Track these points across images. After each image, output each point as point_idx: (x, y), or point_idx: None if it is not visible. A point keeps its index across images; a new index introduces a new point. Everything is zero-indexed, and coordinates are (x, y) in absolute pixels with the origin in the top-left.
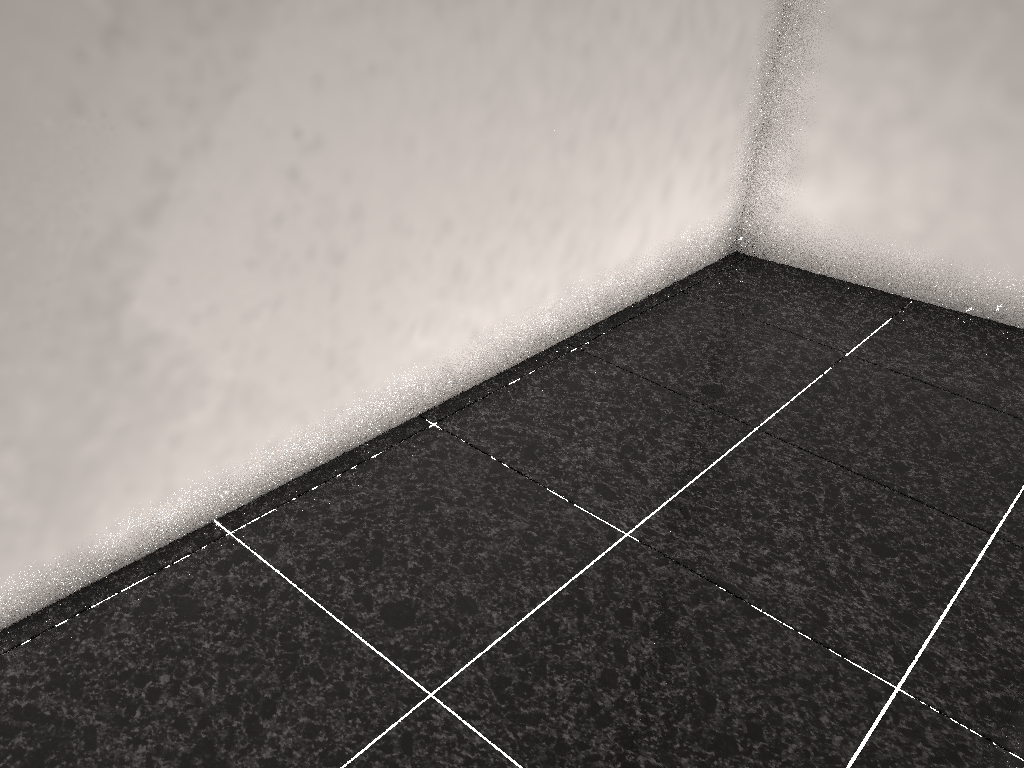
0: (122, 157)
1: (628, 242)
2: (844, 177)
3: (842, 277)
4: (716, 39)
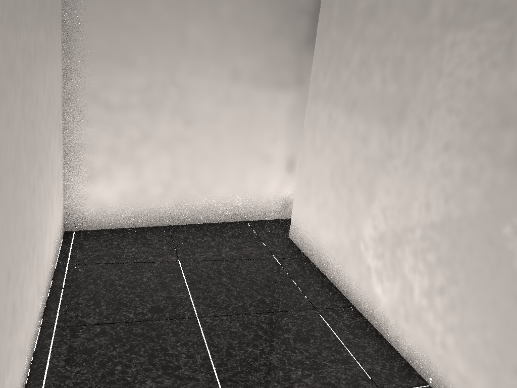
0: None
1: (48, 245)
2: (119, 175)
3: (130, 226)
4: (55, 110)
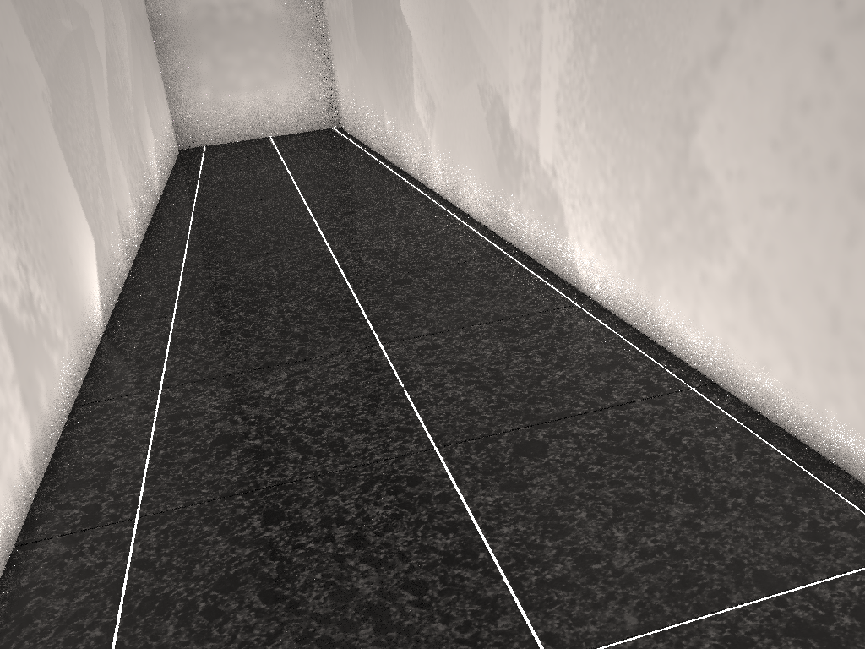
0: (707, 2)
1: None
2: None
3: None
4: None
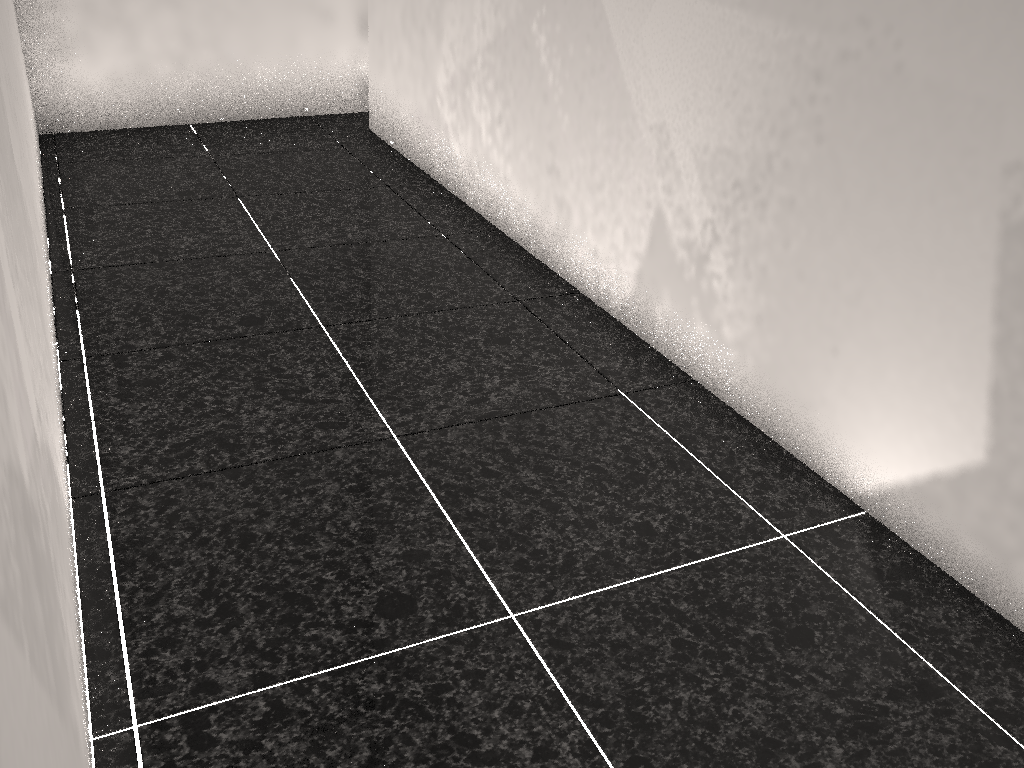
0: None
1: (30, 120)
2: (104, 45)
3: (135, 125)
4: None
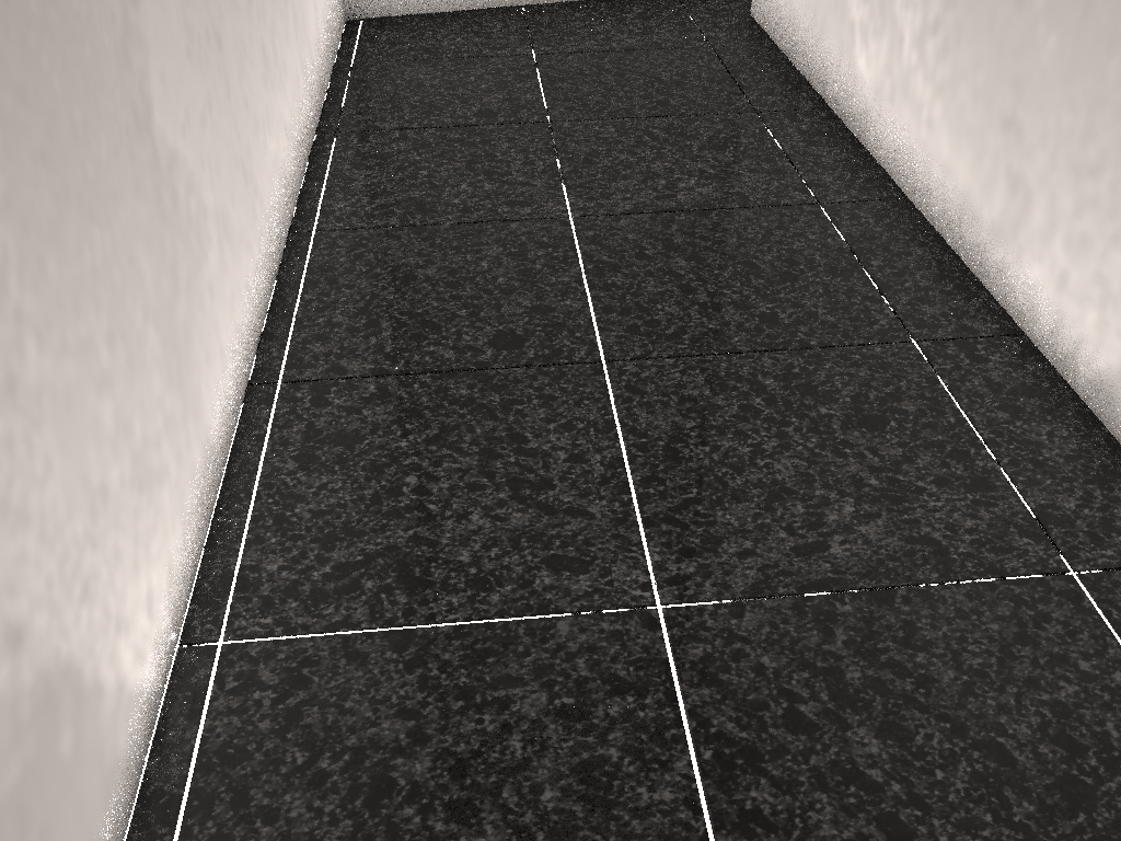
0: None
1: (312, 12)
2: None
3: (456, 8)
4: None
